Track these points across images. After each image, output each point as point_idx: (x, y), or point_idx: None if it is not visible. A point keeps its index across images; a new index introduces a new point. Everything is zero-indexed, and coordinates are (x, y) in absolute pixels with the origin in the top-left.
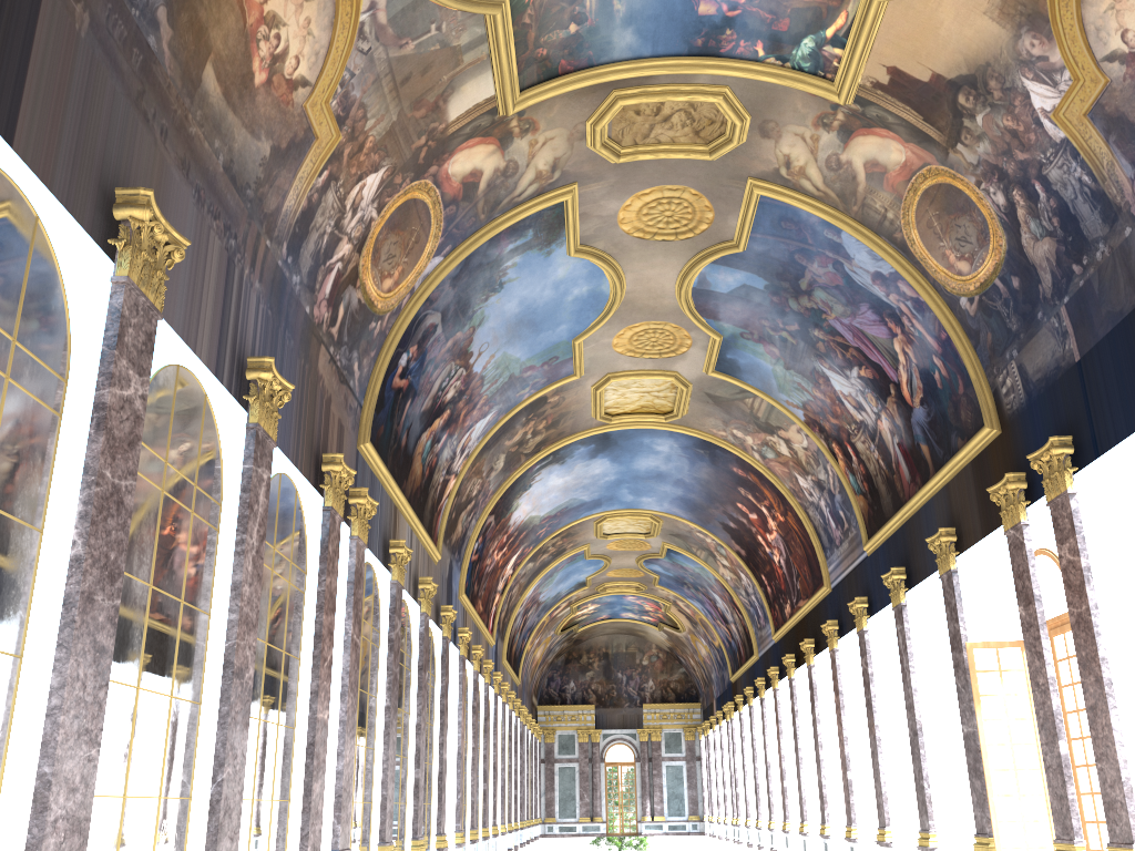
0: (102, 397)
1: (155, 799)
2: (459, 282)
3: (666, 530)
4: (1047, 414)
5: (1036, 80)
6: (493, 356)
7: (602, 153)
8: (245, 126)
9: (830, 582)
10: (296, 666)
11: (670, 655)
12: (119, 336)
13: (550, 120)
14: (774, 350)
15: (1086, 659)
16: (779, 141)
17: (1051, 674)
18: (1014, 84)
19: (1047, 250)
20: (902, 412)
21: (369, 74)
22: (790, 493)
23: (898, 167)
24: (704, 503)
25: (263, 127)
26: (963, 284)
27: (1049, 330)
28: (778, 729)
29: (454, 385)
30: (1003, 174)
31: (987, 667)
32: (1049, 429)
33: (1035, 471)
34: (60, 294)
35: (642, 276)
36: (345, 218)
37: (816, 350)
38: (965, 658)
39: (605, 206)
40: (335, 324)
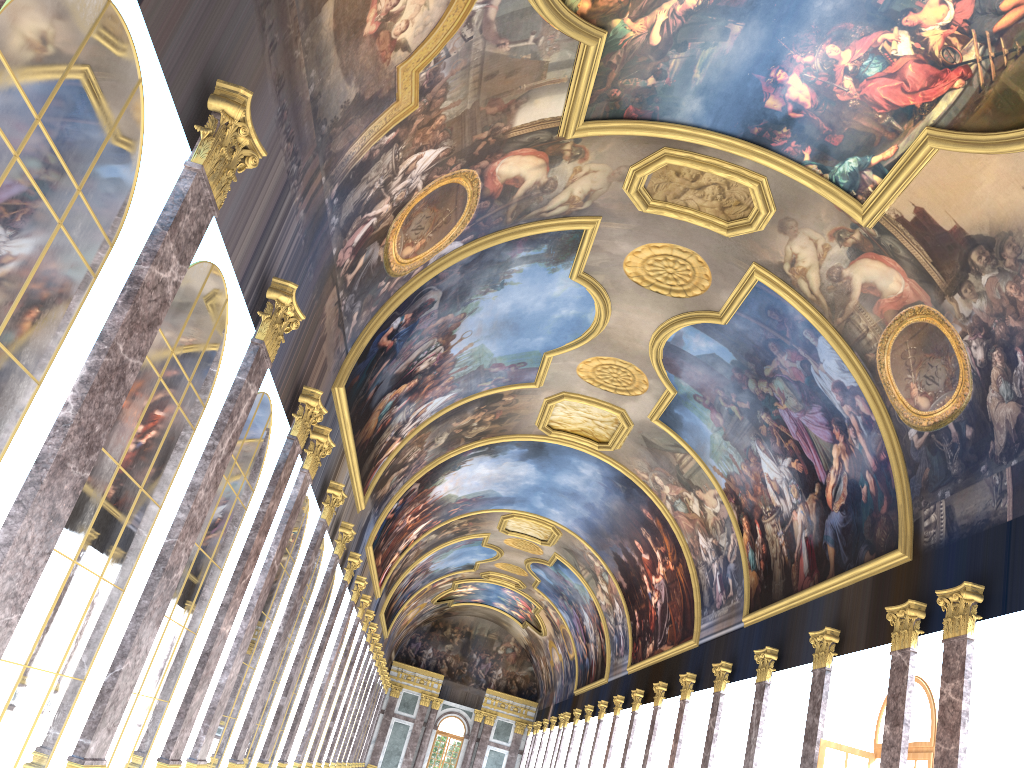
0: (140, 272)
1: (52, 674)
2: (468, 270)
3: (562, 543)
4: (964, 559)
5: None
6: (472, 344)
7: (634, 199)
8: (341, 67)
9: (699, 638)
10: (217, 576)
11: (524, 652)
12: (175, 219)
13: (599, 154)
14: (719, 419)
15: None
16: (793, 239)
17: None
18: None
19: (1010, 414)
20: (819, 511)
21: (462, 60)
22: (688, 548)
23: (892, 297)
24: (605, 531)
25: (356, 74)
26: (917, 417)
27: (988, 484)
28: (607, 753)
29: (430, 359)
30: (990, 333)
31: (833, 767)
32: (961, 572)
33: (936, 606)
34: (135, 160)
35: (626, 317)
36: (394, 180)
37: (757, 431)
38: (816, 753)
39: (618, 246)
40: (352, 271)
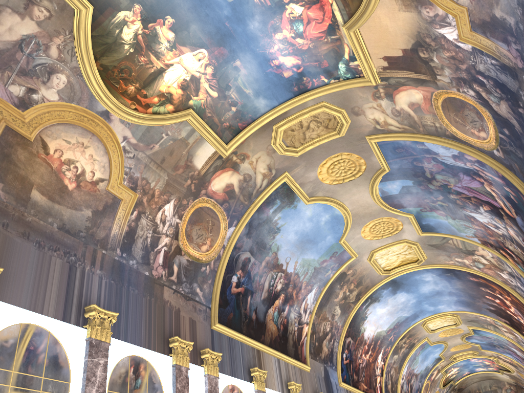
0: None
1: None
2: (251, 234)
3: (464, 319)
4: None
5: (442, 27)
6: (297, 262)
7: (287, 154)
8: (69, 208)
9: None
10: None
11: (517, 386)
12: None
13: (252, 150)
14: (441, 212)
15: None
16: (365, 114)
17: None
18: (435, 34)
19: (506, 107)
20: (513, 222)
21: (140, 165)
22: (503, 283)
23: (423, 100)
24: (471, 300)
25: (82, 205)
26: (489, 143)
27: None
28: None
29: (279, 281)
30: (464, 79)
31: None
32: None
33: None
34: None
35: (352, 200)
36: (159, 227)
37: (458, 205)
38: None
39: (309, 176)
40: (172, 274)
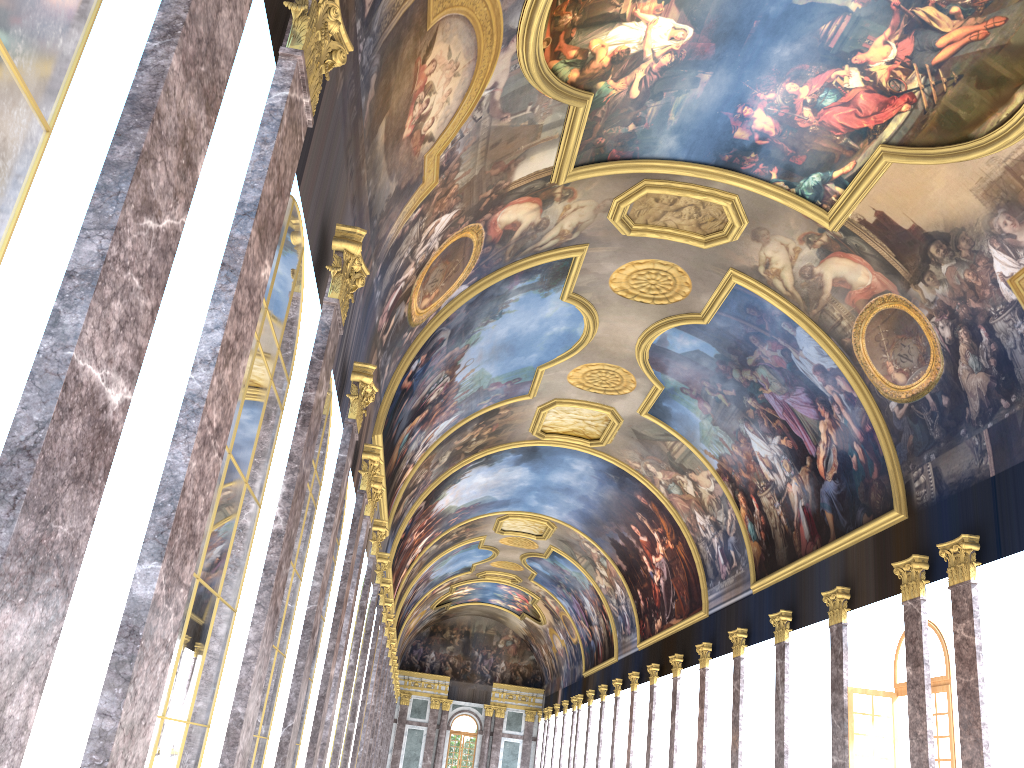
0: (309, 398)
1: (256, 737)
2: (472, 307)
3: (557, 535)
4: (956, 513)
5: (1002, 250)
6: (473, 370)
7: (618, 226)
8: (387, 169)
9: (708, 608)
10: (322, 627)
11: (523, 642)
12: (325, 348)
13: (586, 192)
14: (706, 407)
15: (968, 722)
16: (766, 245)
17: (930, 727)
18: (981, 249)
19: (980, 383)
20: (813, 482)
21: (473, 137)
22: (685, 526)
23: (862, 288)
24: (600, 519)
25: (396, 171)
26: (896, 391)
27: (968, 446)
28: (631, 727)
29: (438, 389)
30: (954, 314)
31: (862, 710)
32: (955, 525)
33: (937, 557)
34: (299, 310)
35: (612, 326)
36: (418, 247)
37: (745, 415)
38: (845, 700)
39: (604, 266)
40: (386, 332)
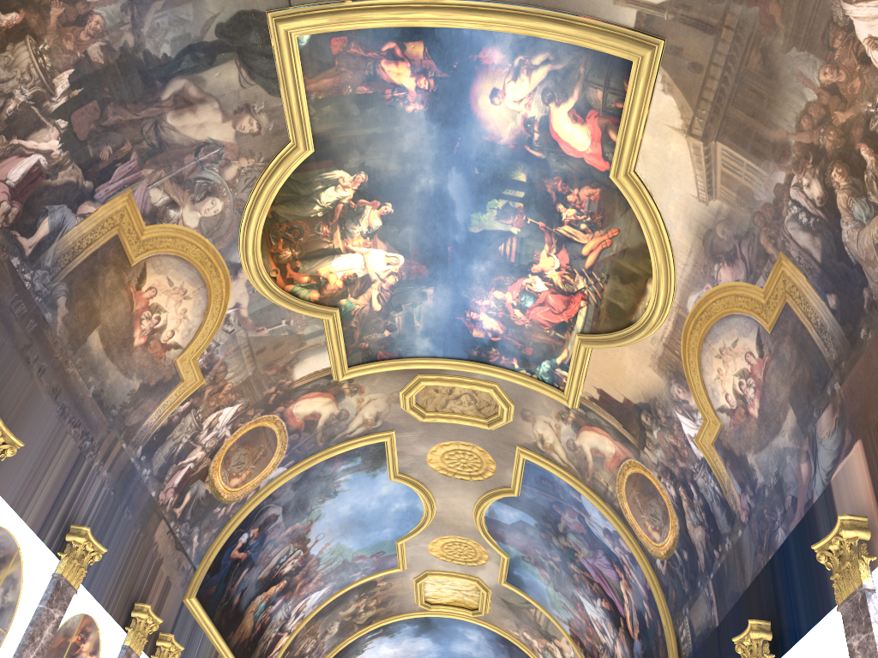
0: None
1: None
2: (299, 486)
3: None
4: None
5: (684, 414)
6: (329, 544)
7: (411, 413)
8: (120, 369)
9: None
10: None
11: None
12: None
13: (373, 387)
14: (546, 574)
15: None
16: (535, 424)
17: None
18: (672, 415)
19: (701, 535)
20: (628, 642)
21: (231, 345)
22: None
23: (611, 456)
24: None
25: (136, 371)
26: (657, 549)
27: (704, 597)
28: None
29: (292, 561)
30: (672, 474)
31: None
32: None
33: None
34: None
35: (448, 501)
36: (201, 434)
37: (573, 579)
38: None
39: (417, 449)
40: (179, 505)
